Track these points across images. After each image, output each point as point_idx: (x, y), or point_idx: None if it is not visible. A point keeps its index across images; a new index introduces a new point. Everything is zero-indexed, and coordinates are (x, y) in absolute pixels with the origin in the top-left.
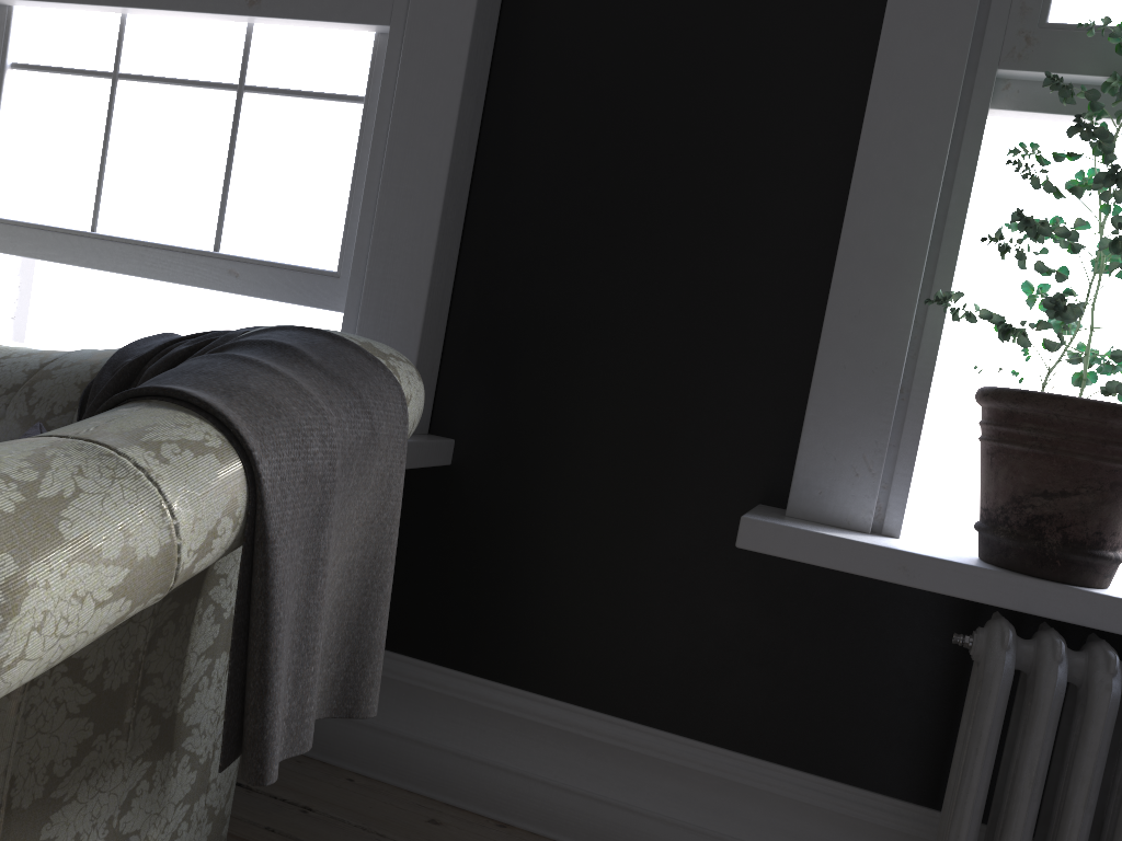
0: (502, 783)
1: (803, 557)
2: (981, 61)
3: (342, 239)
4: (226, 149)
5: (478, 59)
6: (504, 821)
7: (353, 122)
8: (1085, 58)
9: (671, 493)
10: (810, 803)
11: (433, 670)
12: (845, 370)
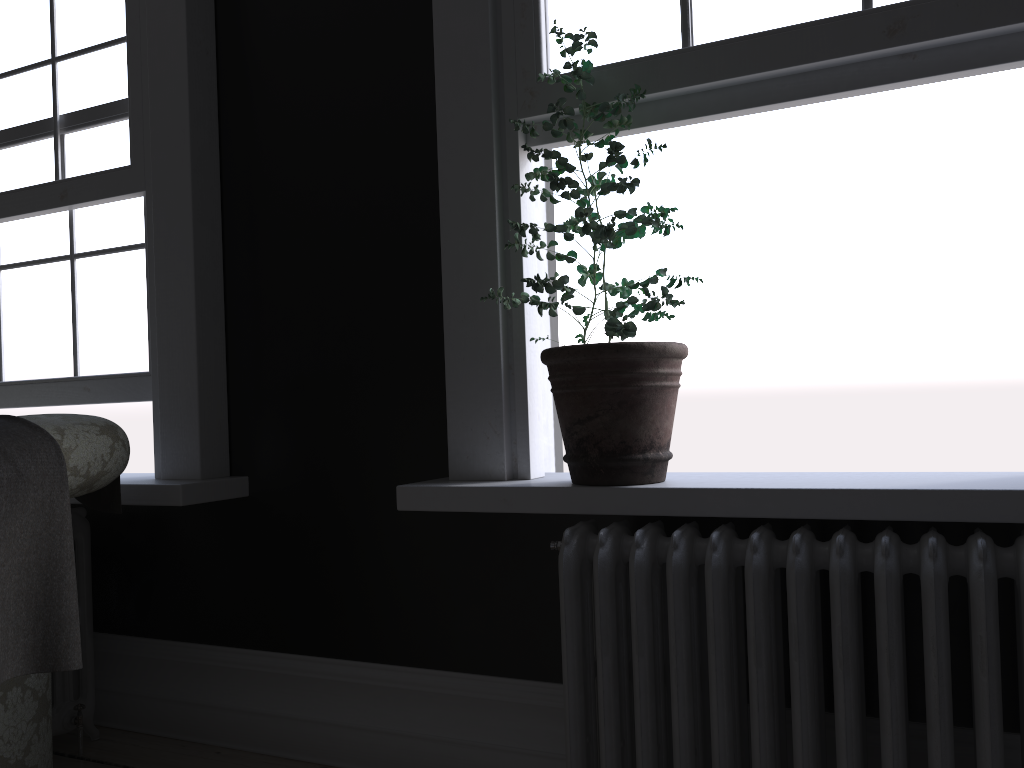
0: (321, 734)
1: (440, 507)
2: (506, 117)
3: (148, 347)
4: (70, 302)
5: (204, 199)
6: (327, 764)
7: (143, 262)
8: (570, 96)
9: (392, 482)
10: (529, 703)
11: (265, 656)
12: (464, 362)
